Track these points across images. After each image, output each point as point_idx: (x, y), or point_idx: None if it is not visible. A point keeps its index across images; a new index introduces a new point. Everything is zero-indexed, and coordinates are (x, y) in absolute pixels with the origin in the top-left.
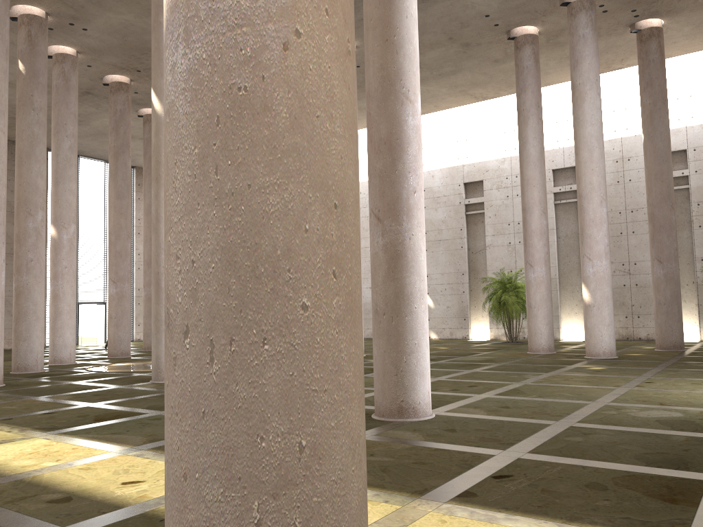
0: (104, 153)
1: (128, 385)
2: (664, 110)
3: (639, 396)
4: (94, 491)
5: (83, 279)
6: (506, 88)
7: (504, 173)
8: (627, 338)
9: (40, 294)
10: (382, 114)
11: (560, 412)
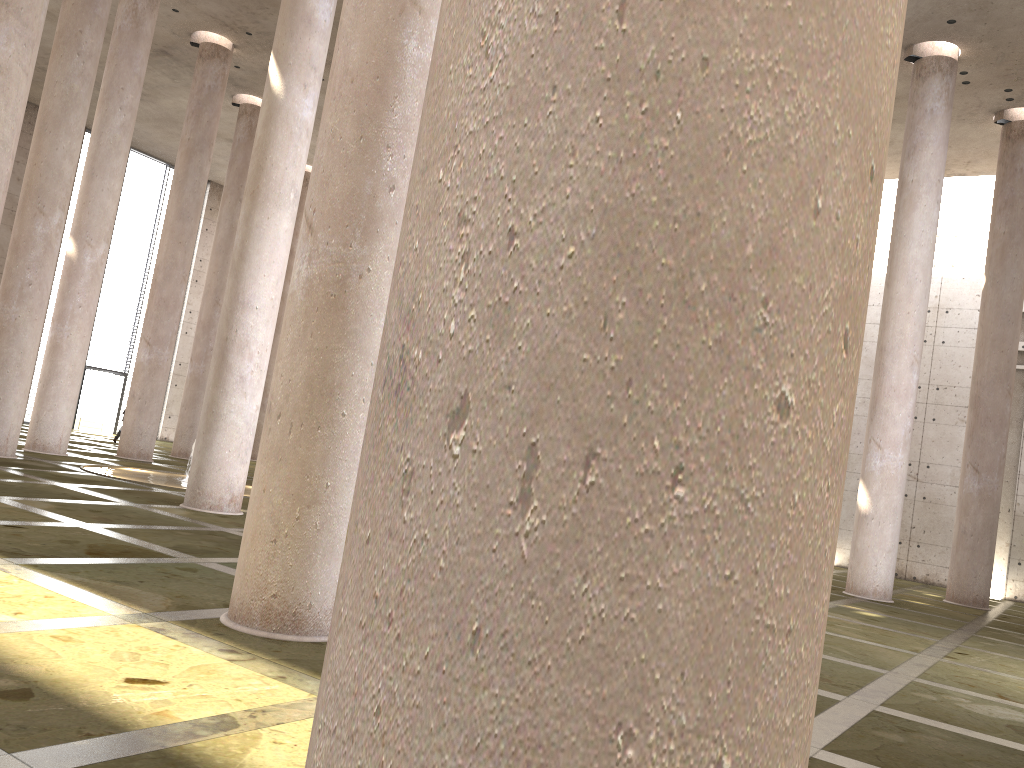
0: (169, 151)
1: (146, 506)
2: (1023, 246)
3: (958, 675)
4: (74, 687)
5: (100, 333)
6: None
7: None
8: (896, 574)
9: (32, 338)
10: None
11: (846, 681)
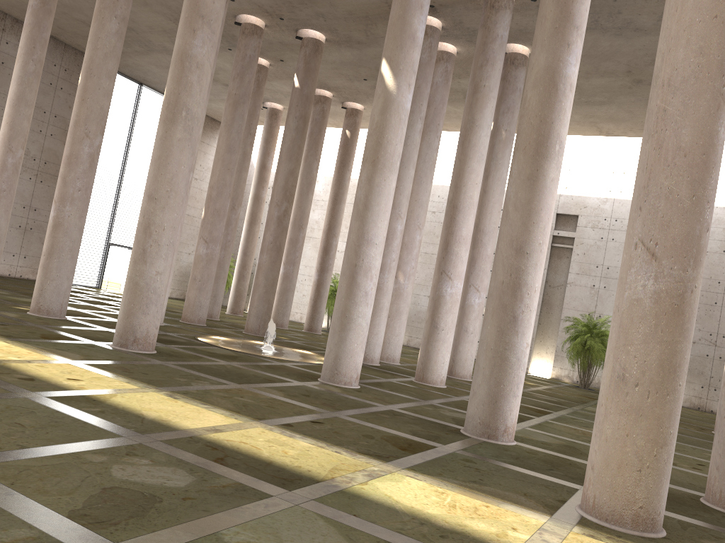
0: None
1: (309, 384)
2: None
3: None
4: None
5: (119, 219)
6: (638, 131)
7: (603, 213)
8: (699, 408)
9: None
10: None
11: None
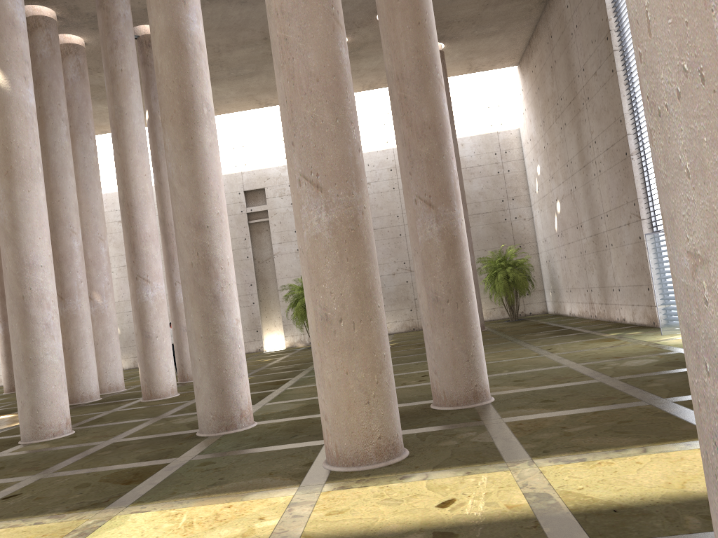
0: None
1: (5, 452)
2: (452, 123)
3: (580, 356)
4: (441, 520)
5: None
6: None
7: (286, 180)
8: (414, 329)
9: None
10: (422, 98)
11: (573, 375)
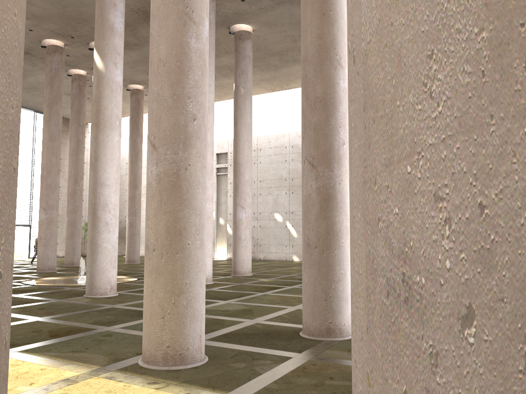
0: (35, 104)
1: (66, 299)
2: None
3: None
4: None
5: None
6: None
7: None
8: None
9: None
10: (318, 77)
11: None
